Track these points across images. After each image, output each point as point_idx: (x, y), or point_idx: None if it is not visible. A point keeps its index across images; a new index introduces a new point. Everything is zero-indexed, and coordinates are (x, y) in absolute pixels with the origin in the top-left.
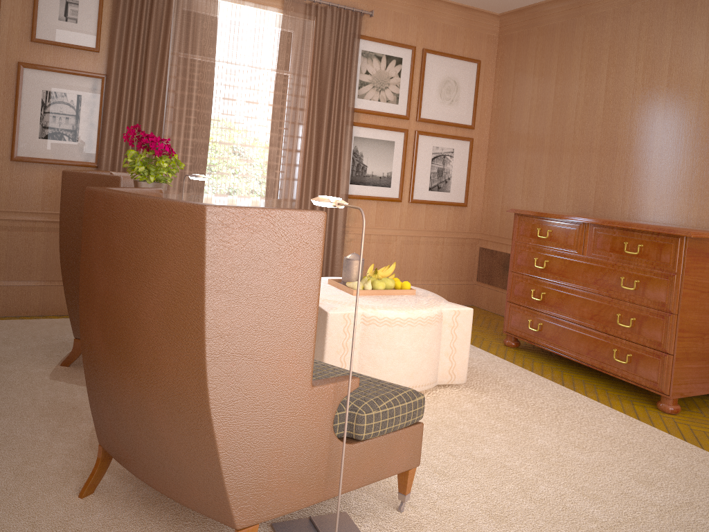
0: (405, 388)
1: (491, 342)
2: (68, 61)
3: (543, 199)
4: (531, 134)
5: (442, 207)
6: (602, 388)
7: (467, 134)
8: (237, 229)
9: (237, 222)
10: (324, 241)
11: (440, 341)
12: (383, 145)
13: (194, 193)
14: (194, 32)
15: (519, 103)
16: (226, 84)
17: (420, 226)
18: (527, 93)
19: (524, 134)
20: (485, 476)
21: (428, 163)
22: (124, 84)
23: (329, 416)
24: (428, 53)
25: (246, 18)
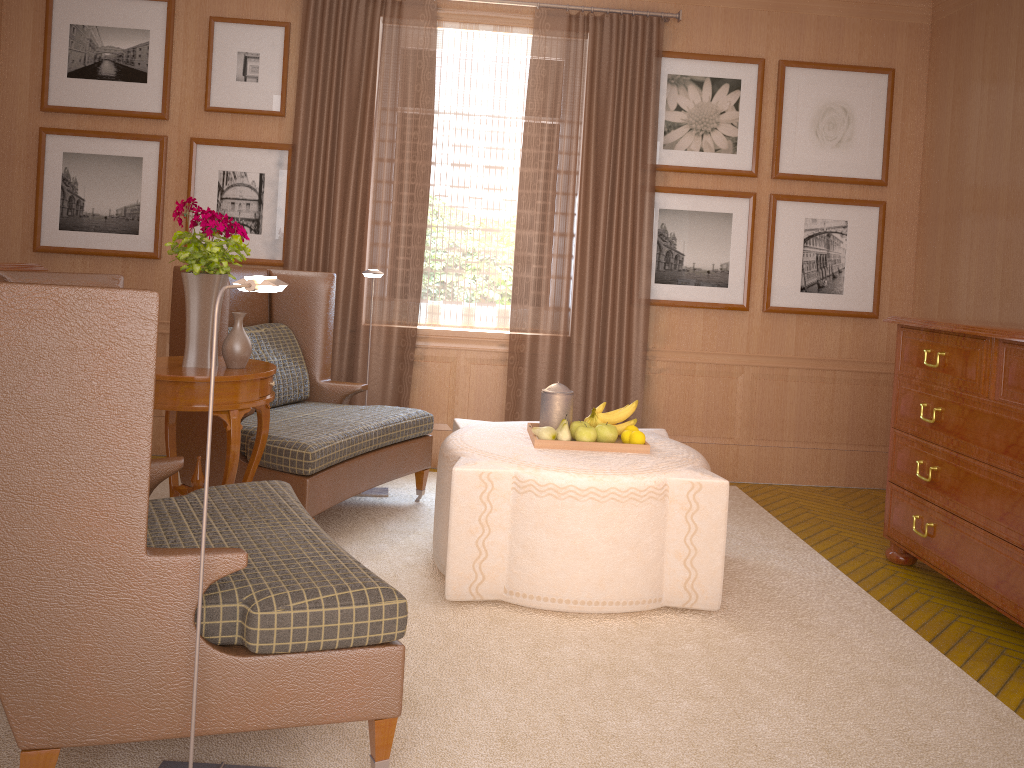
0: (374, 583)
1: (866, 552)
2: (249, 132)
3: (998, 301)
4: (979, 185)
5: (828, 319)
6: (1017, 656)
7: (874, 195)
8: (1, 314)
9: (2, 305)
10: (156, 336)
11: (662, 533)
12: (712, 219)
13: (409, 299)
14: (405, 76)
15: (961, 134)
16: (456, 144)
17: (787, 351)
18: (972, 115)
19: (969, 187)
20: (580, 764)
21: (796, 247)
22: (313, 154)
23: (185, 606)
24: (790, 67)
25: (483, 48)
